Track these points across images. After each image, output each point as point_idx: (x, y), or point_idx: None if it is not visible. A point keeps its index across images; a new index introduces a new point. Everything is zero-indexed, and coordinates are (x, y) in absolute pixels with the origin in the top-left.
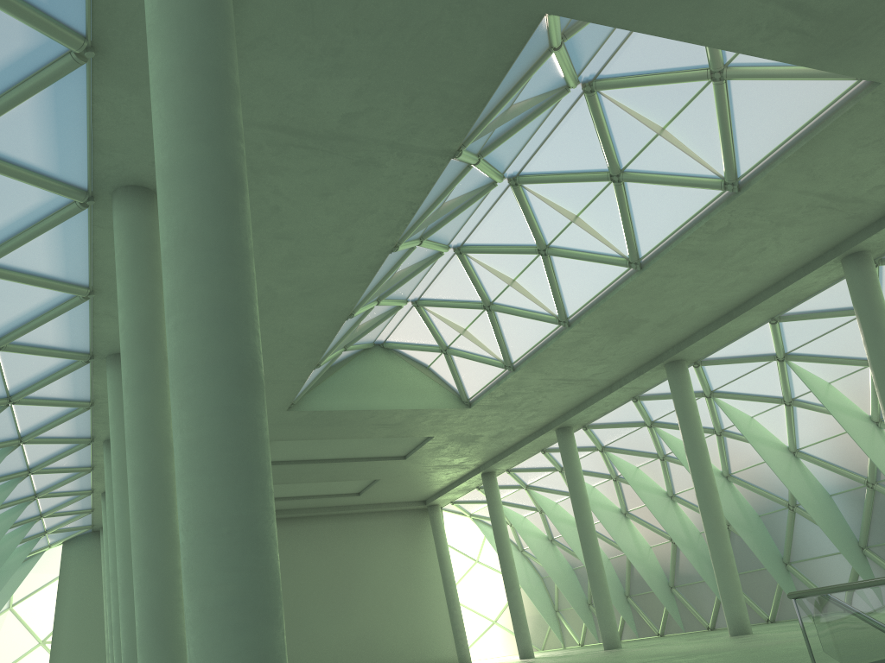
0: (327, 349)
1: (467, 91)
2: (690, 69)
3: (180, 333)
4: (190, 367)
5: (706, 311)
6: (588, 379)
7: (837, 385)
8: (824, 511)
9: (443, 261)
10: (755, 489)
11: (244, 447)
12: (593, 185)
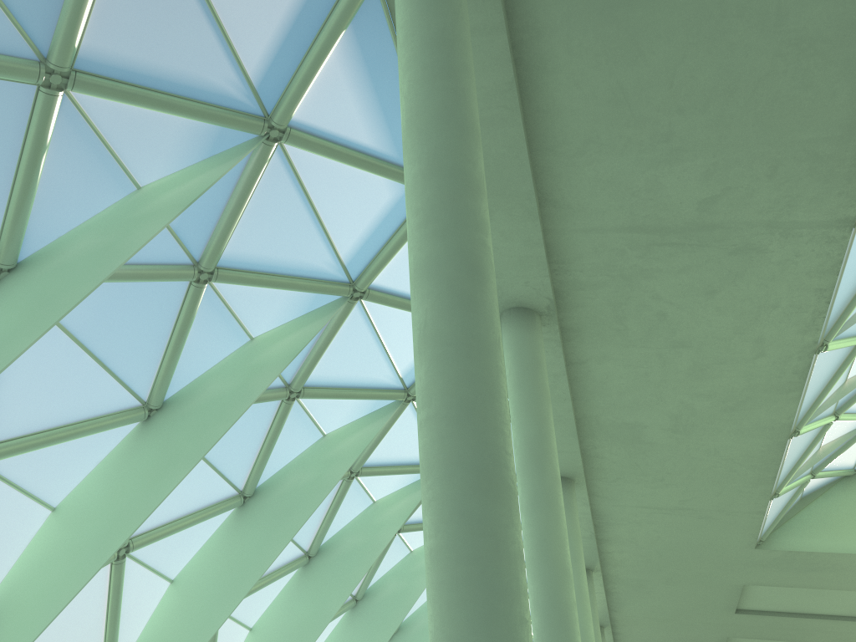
0: (779, 474)
1: (841, 143)
2: None
3: (422, 432)
4: (430, 467)
5: None
6: None
7: None
8: None
9: None
10: None
11: (482, 561)
12: None
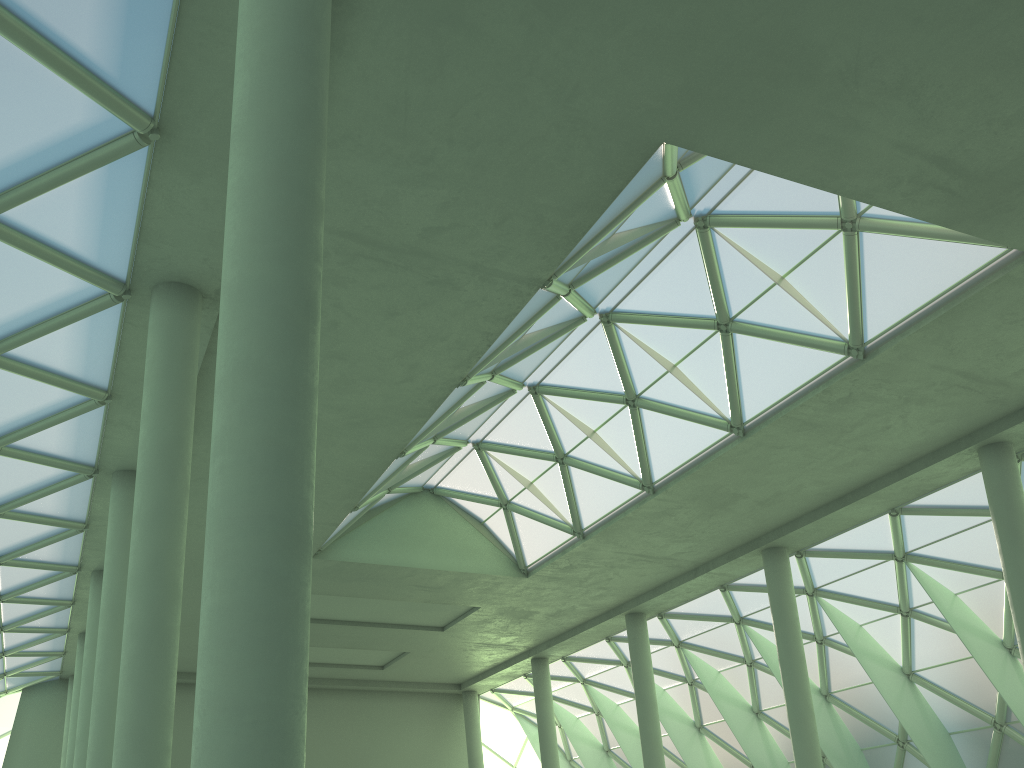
0: (368, 490)
1: (566, 216)
2: (818, 215)
3: (226, 477)
4: (232, 518)
5: (816, 492)
6: (669, 558)
7: (964, 598)
8: (940, 753)
9: (515, 400)
10: (859, 716)
11: (282, 620)
12: (696, 332)
